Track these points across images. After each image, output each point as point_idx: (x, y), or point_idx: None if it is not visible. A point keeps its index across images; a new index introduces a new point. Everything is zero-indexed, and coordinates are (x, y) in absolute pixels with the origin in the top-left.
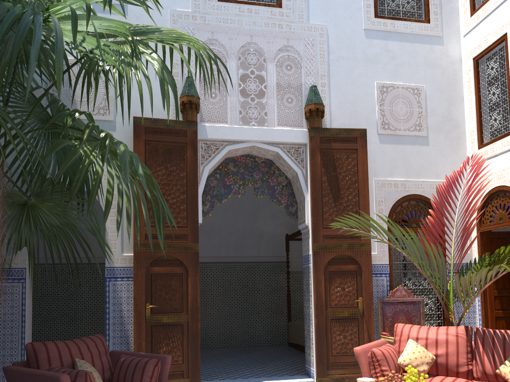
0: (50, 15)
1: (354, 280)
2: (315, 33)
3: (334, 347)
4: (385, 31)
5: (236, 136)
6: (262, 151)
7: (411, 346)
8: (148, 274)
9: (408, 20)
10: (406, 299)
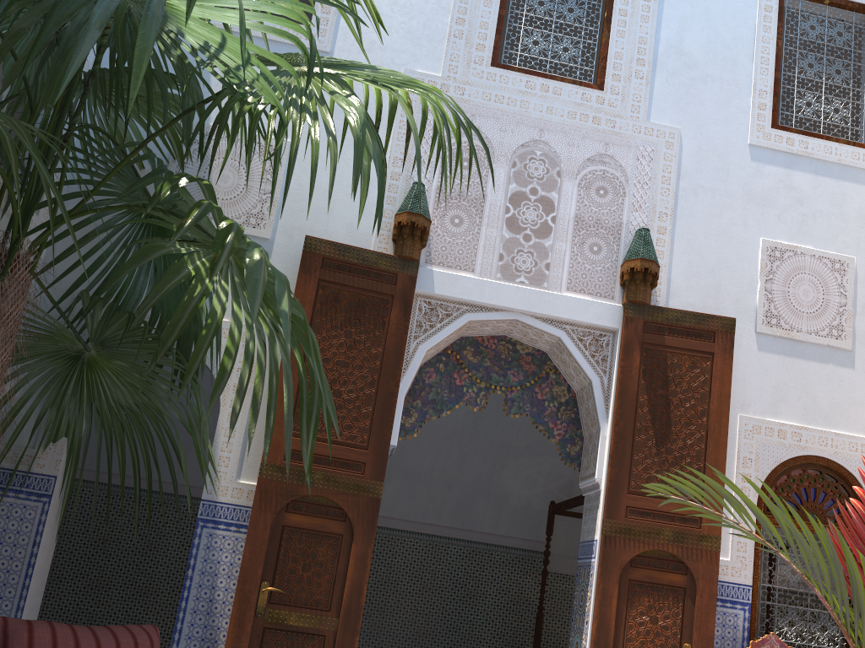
0: None
1: (678, 605)
2: (658, 139)
3: None
4: (788, 152)
5: (487, 297)
6: (530, 334)
7: None
8: (277, 525)
9: (834, 140)
10: None
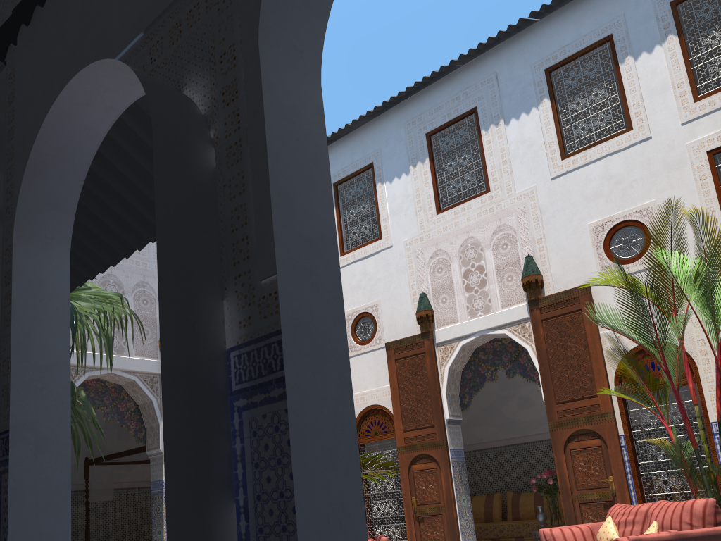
0: None
1: None
2: None
3: None
4: None
5: (97, 362)
6: (117, 378)
7: None
8: None
9: None
10: None
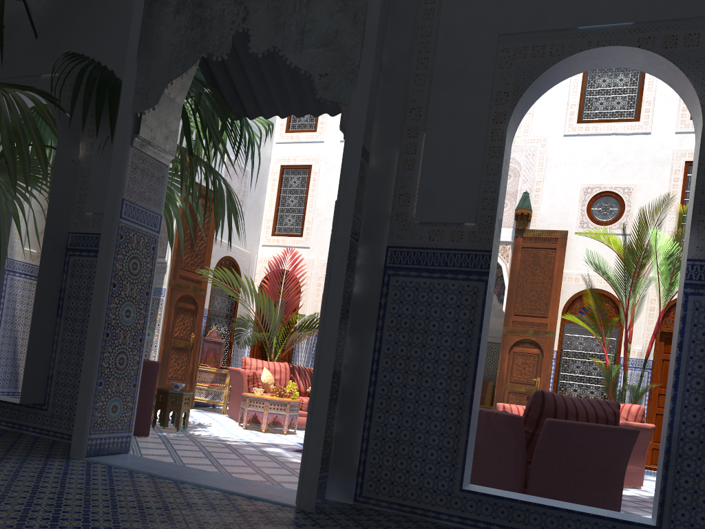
0: None
1: (191, 318)
2: None
3: (170, 372)
4: None
5: None
6: None
7: (267, 372)
8: None
9: None
10: (216, 340)
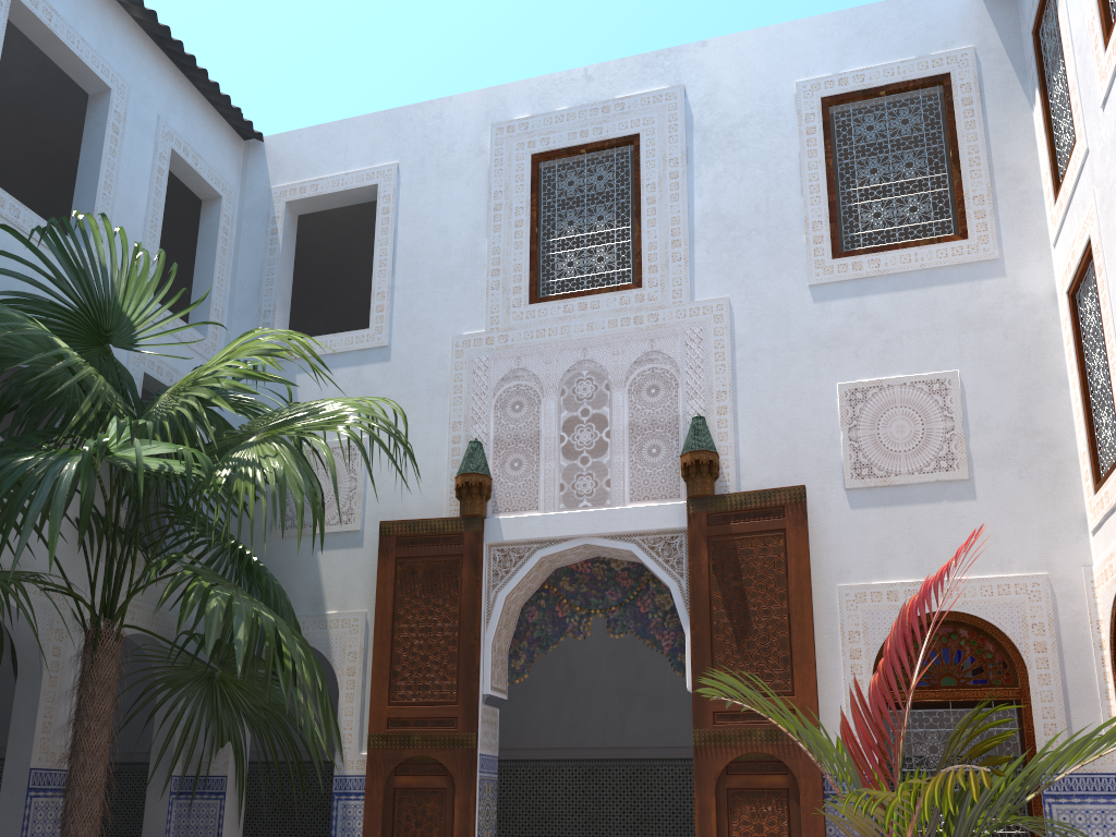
0: (107, 446)
1: (783, 809)
2: (705, 316)
3: None
4: (857, 278)
5: (553, 530)
6: (611, 551)
7: None
8: (389, 788)
9: (913, 245)
10: None
